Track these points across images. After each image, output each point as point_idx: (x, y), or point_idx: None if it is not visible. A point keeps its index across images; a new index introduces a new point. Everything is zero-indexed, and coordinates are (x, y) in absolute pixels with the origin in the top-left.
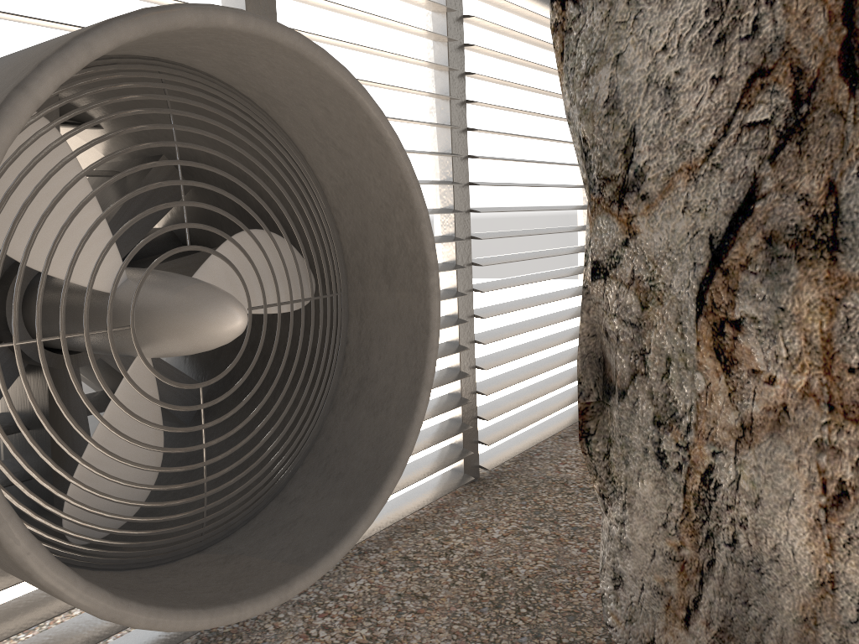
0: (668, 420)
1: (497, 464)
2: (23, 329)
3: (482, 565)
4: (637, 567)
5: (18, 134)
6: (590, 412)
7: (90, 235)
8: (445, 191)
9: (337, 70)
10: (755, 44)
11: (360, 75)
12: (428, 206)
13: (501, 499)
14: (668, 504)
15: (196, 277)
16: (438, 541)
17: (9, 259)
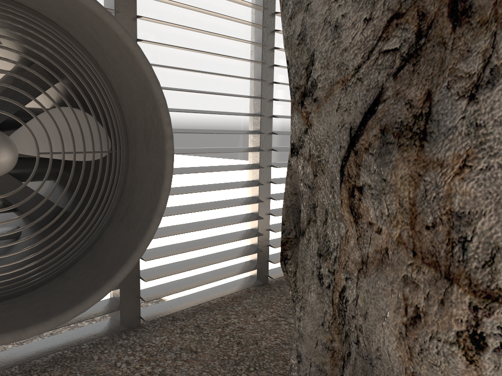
0: (325, 253)
1: (280, 276)
2: None
3: (241, 337)
4: (307, 350)
5: None
6: (289, 244)
7: None
8: (256, 103)
9: None
10: None
11: (199, 27)
12: (244, 111)
13: (274, 297)
14: (325, 310)
15: (17, 133)
16: (222, 318)
17: None
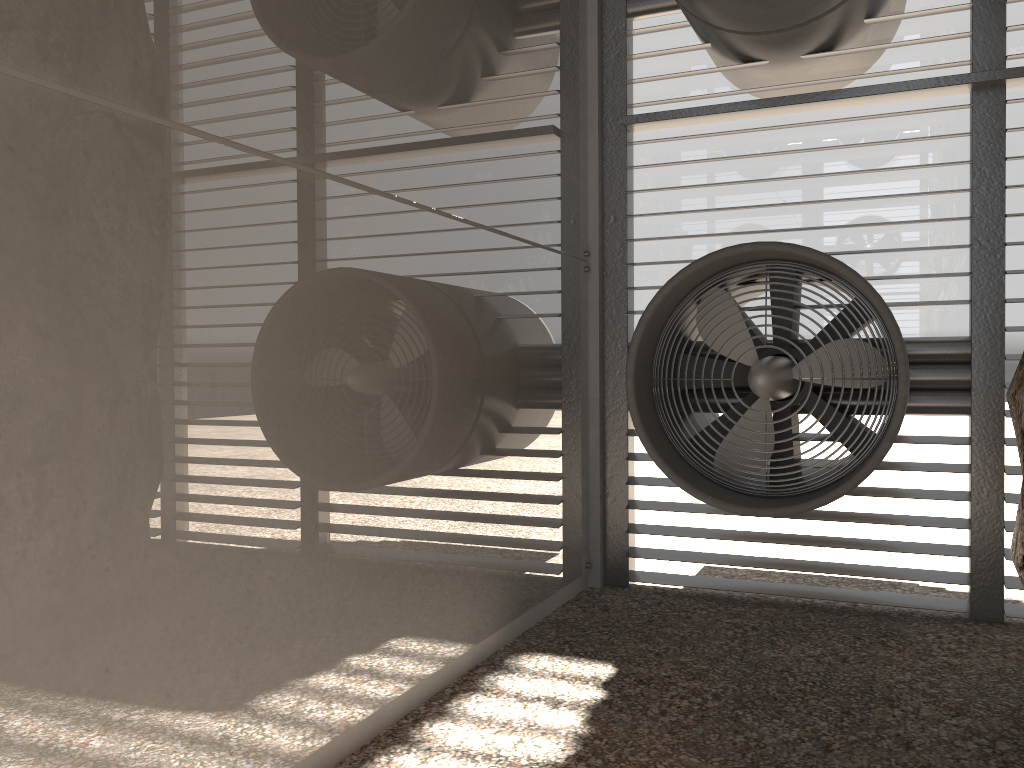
0: None
1: None
2: None
3: None
4: None
5: (697, 300)
6: None
7: (717, 339)
8: None
9: (816, 256)
10: None
11: None
12: None
13: None
14: None
15: (801, 363)
16: None
17: (760, 351)
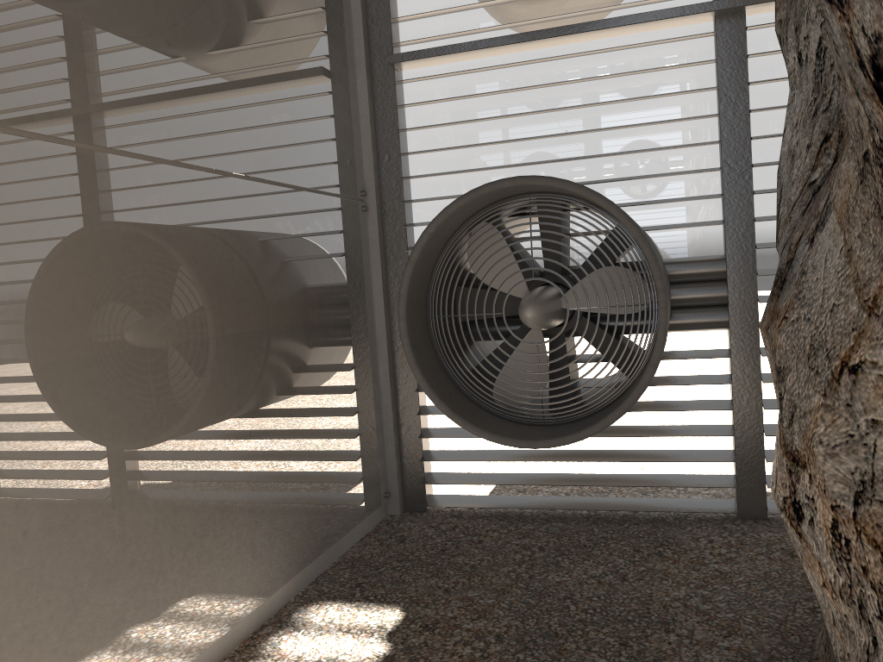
0: None
1: None
2: None
3: None
4: None
5: (466, 236)
6: None
7: (487, 274)
8: None
9: (574, 189)
10: (828, 114)
11: None
12: None
13: None
14: None
15: (569, 292)
16: None
17: (534, 280)
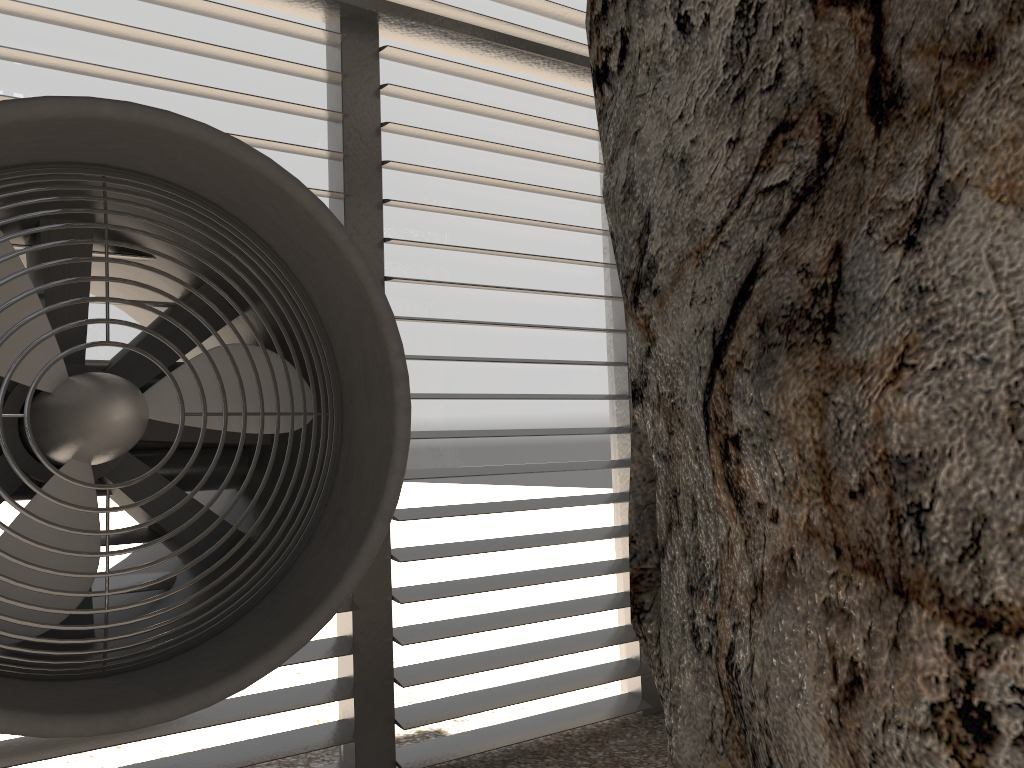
0: (699, 584)
1: None
2: (17, 440)
3: None
4: None
5: None
6: (646, 581)
7: None
8: (618, 342)
9: (254, 159)
10: (778, 94)
11: (500, 212)
12: (596, 359)
13: None
14: (711, 706)
15: (158, 387)
16: None
17: None
